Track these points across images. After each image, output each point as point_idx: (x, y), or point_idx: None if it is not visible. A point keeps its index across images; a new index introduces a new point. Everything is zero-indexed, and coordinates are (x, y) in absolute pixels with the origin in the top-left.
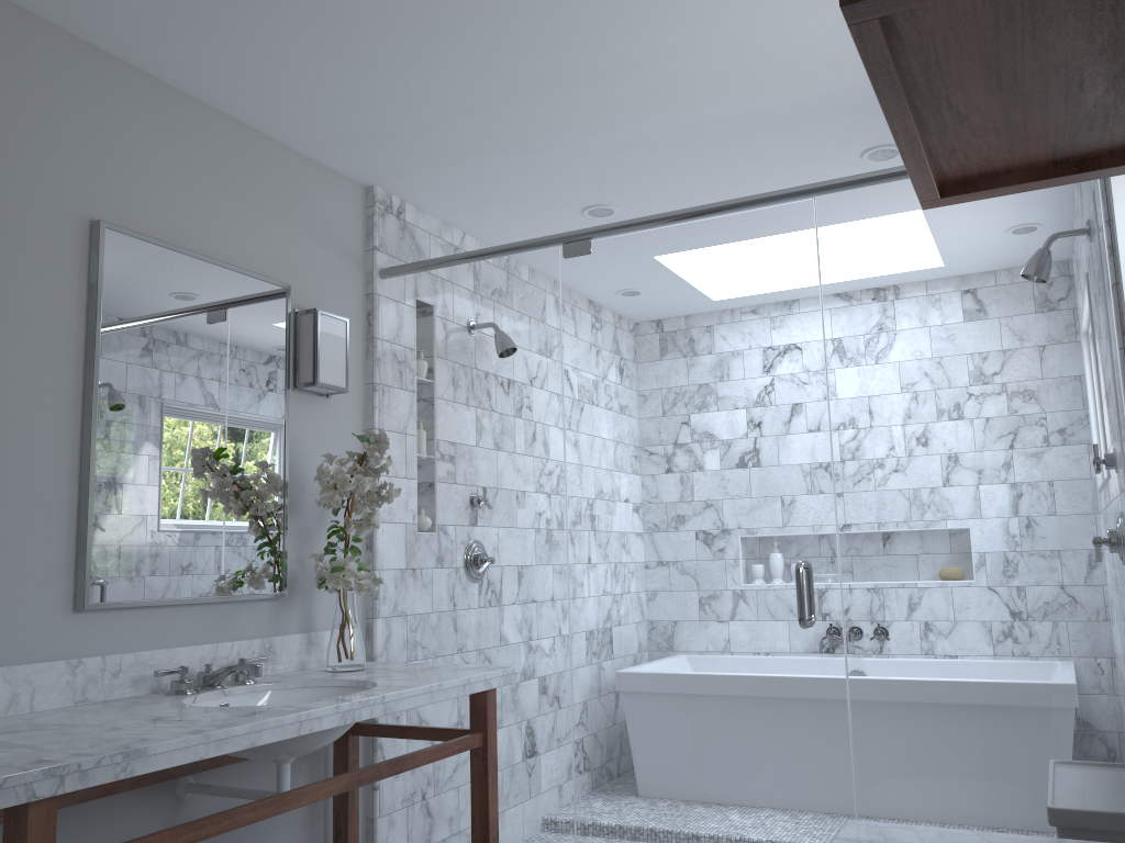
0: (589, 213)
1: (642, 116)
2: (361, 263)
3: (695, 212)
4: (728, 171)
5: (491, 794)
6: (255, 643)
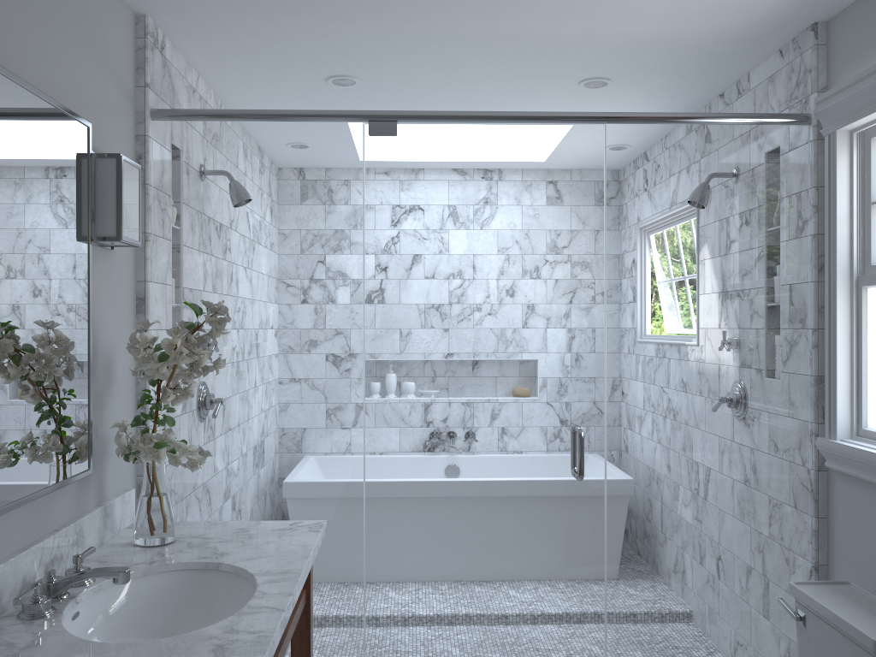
0: (333, 81)
1: (461, 16)
2: (133, 100)
3: (504, 117)
4: (478, 72)
5: (311, 643)
6: (70, 530)
